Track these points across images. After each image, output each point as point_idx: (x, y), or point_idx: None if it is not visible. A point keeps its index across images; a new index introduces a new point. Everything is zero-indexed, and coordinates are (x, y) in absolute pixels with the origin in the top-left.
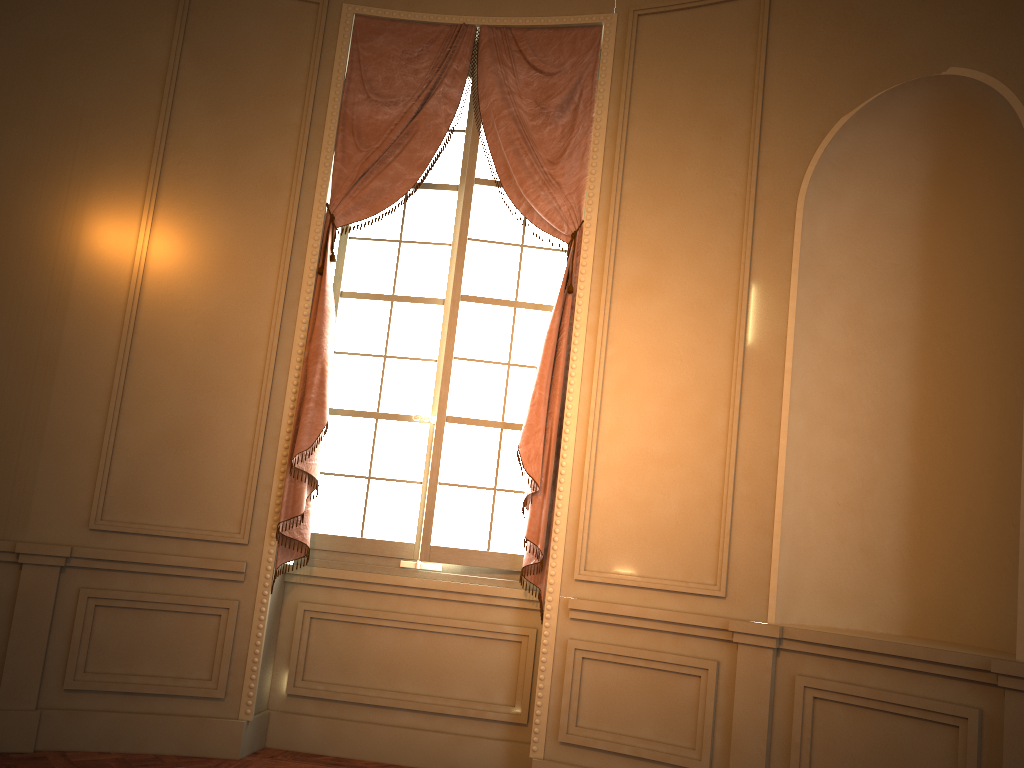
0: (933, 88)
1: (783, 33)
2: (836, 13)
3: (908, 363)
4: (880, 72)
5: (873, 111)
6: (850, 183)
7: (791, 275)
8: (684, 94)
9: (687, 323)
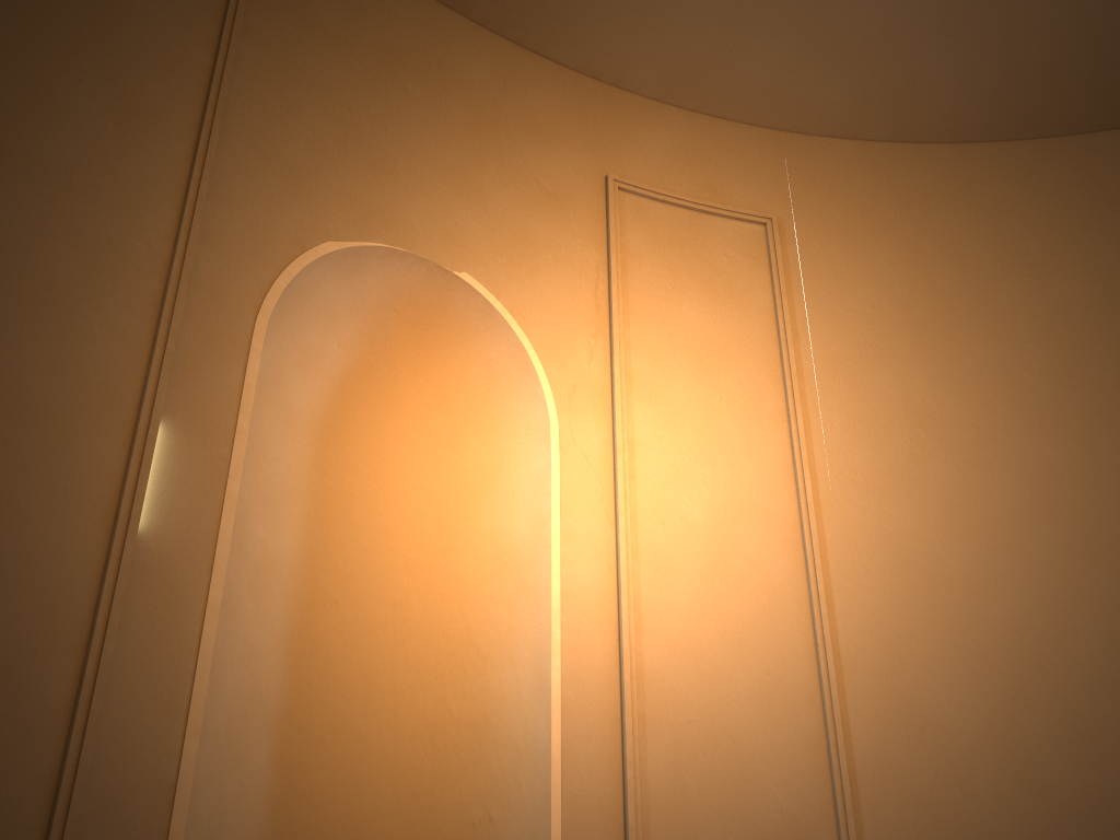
0: (422, 279)
1: (256, 63)
2: (331, 101)
3: (282, 630)
4: (383, 219)
5: (354, 259)
6: (275, 331)
7: (235, 436)
8: (78, 9)
9: (9, 442)
